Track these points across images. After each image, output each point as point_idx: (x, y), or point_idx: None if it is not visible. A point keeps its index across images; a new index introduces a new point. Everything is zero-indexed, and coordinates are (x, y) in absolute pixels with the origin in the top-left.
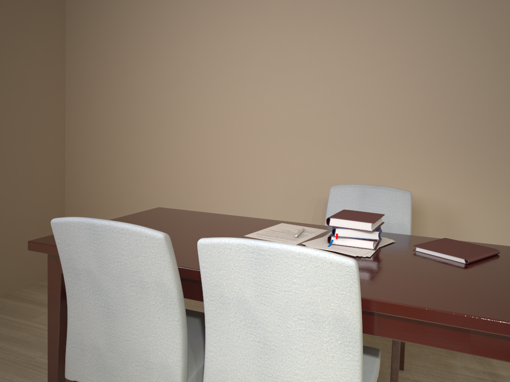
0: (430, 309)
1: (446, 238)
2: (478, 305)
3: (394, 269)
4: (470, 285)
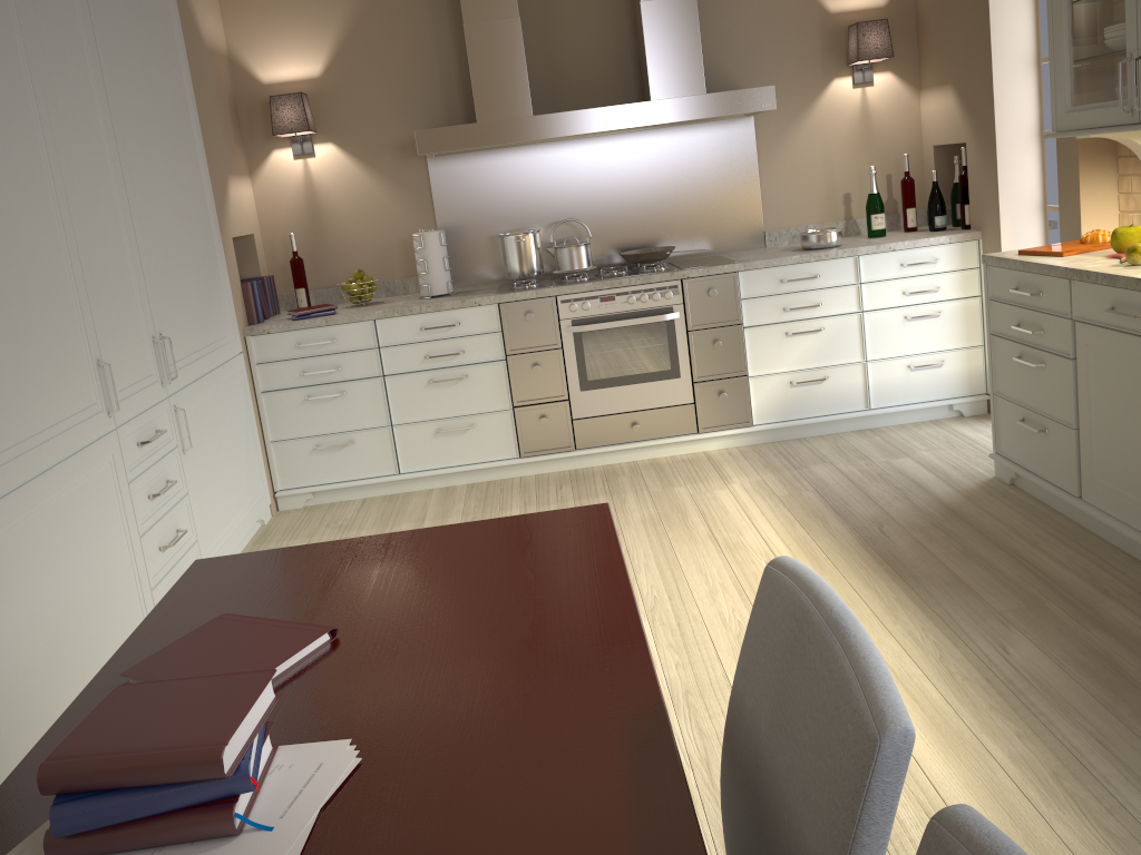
0: (642, 626)
1: (128, 671)
2: (582, 600)
3: (435, 693)
4: (480, 617)
